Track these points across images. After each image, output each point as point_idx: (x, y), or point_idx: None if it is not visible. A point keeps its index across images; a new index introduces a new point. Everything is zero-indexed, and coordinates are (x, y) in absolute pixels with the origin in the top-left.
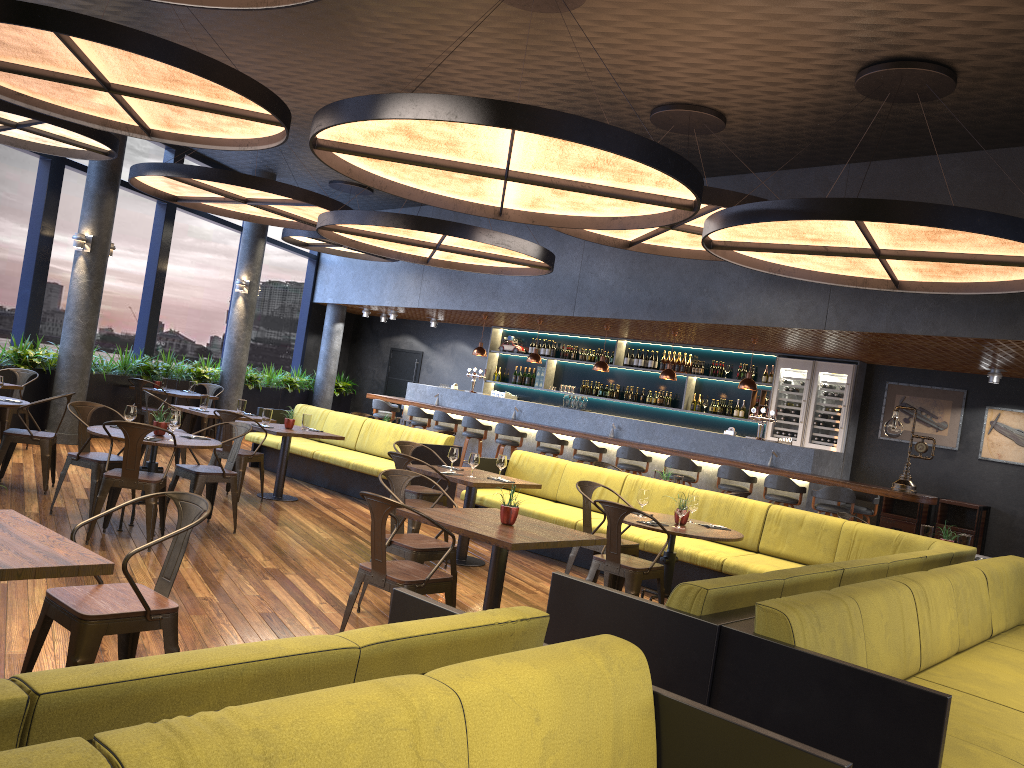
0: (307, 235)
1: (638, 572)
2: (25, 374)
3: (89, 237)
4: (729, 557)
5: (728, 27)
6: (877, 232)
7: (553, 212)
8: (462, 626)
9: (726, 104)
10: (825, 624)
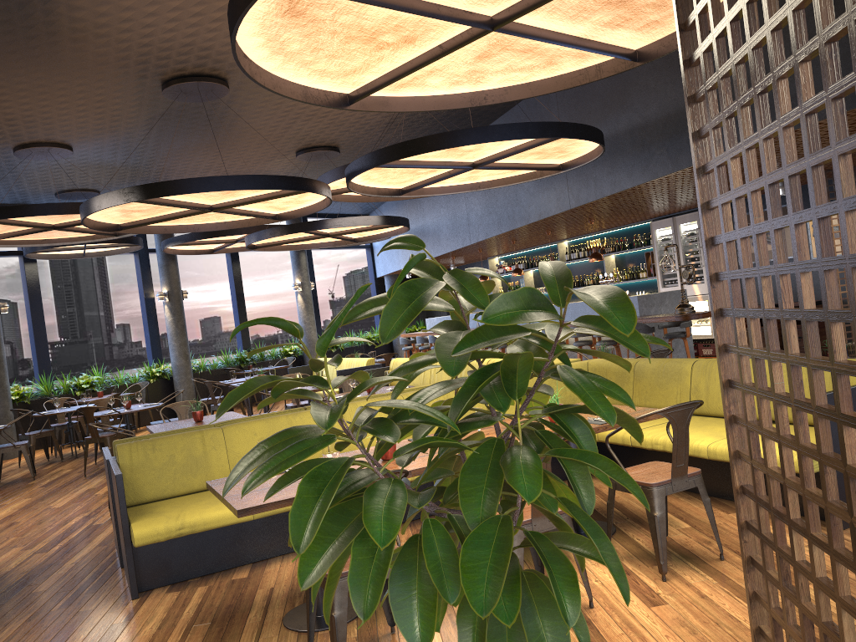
0: None
1: None
2: (144, 384)
3: (166, 292)
4: None
5: None
6: (434, 159)
7: (299, 207)
8: None
9: None
10: (163, 448)
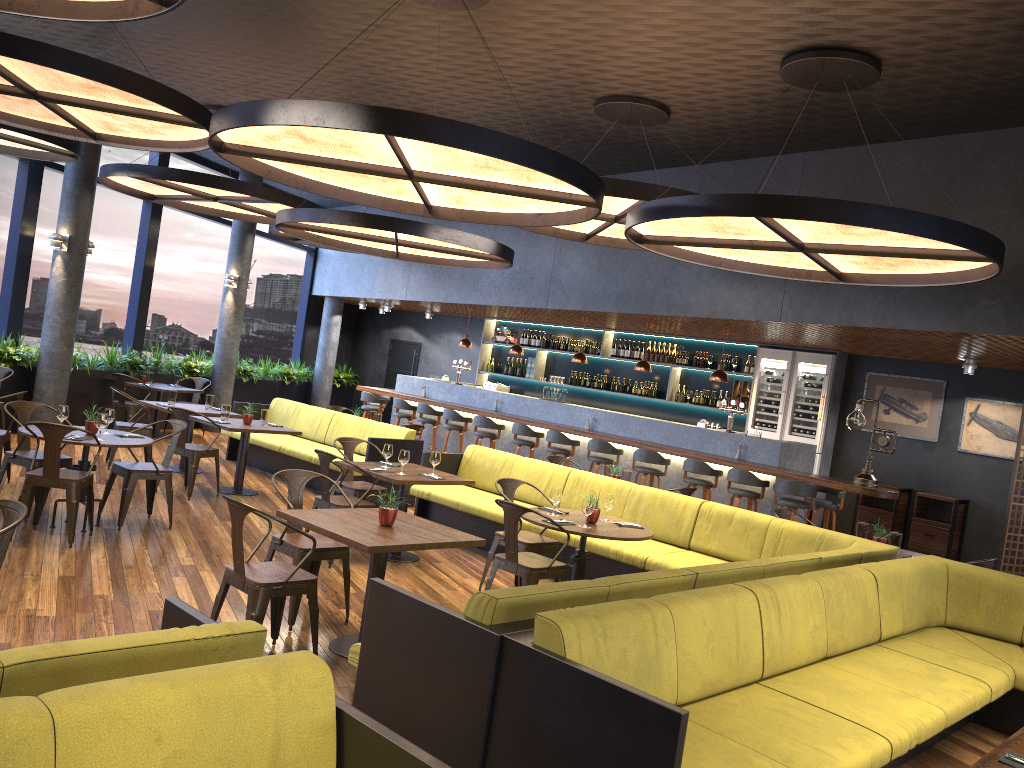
0: None
1: (534, 572)
2: (1, 371)
3: (66, 237)
4: (653, 554)
5: (640, 20)
6: (790, 226)
7: (481, 209)
8: (145, 643)
9: (664, 95)
10: (615, 634)
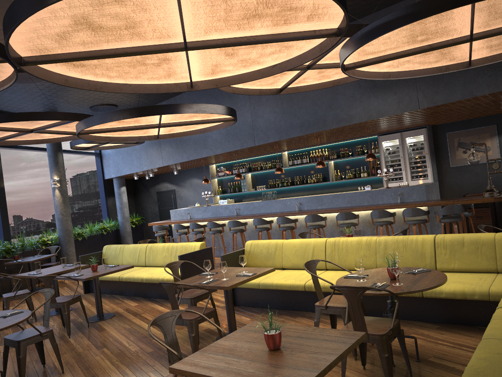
0: (84, 142)
1: (385, 336)
2: None
3: None
4: None
5: None
6: (478, 17)
7: (229, 74)
8: None
9: None
10: None
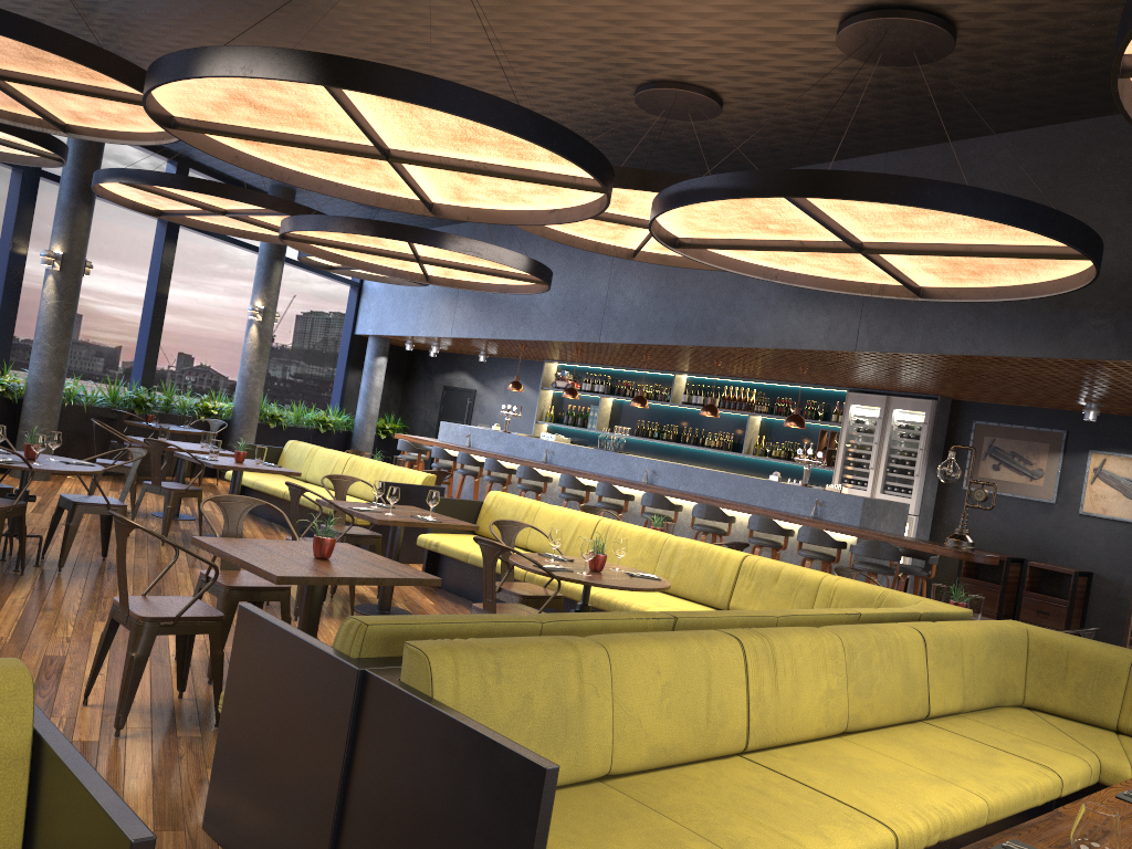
0: None
1: None
2: None
3: (59, 254)
4: None
5: None
6: (839, 217)
7: (488, 206)
8: None
9: (712, 79)
10: (515, 674)
